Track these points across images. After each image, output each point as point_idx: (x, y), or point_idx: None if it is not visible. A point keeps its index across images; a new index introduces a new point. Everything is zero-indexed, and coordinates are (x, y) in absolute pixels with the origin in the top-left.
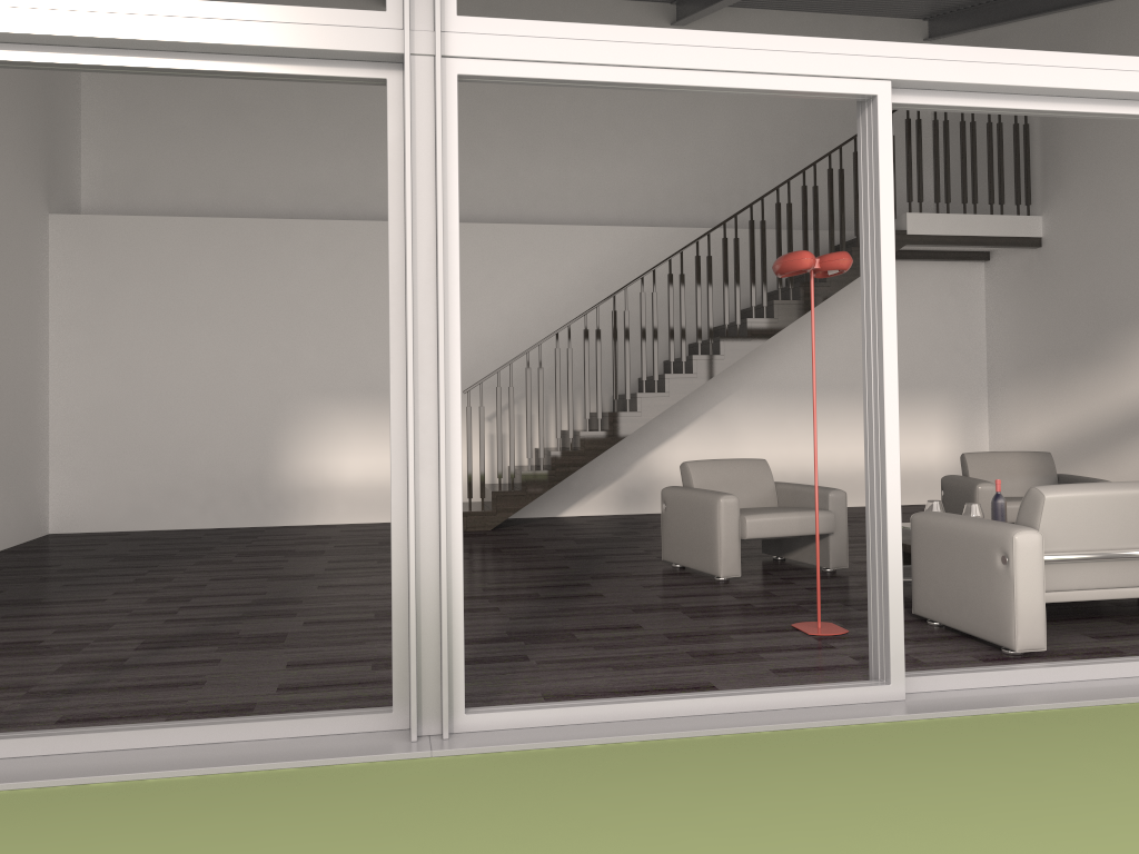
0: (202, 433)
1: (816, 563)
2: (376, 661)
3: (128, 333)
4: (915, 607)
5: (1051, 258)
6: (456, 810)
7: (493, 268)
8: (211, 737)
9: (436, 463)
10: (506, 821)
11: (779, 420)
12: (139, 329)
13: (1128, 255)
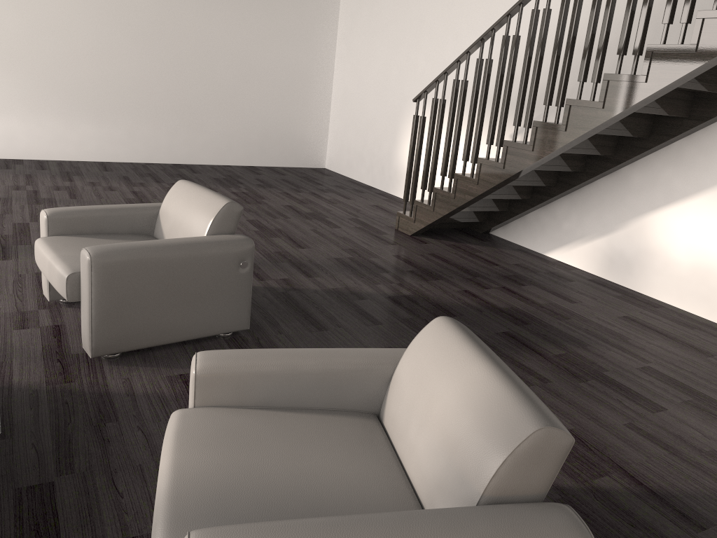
0: (374, 118)
1: None
2: None
3: (357, 44)
4: None
5: None
6: None
7: None
8: None
9: None
10: None
11: None
12: (361, 42)
13: None
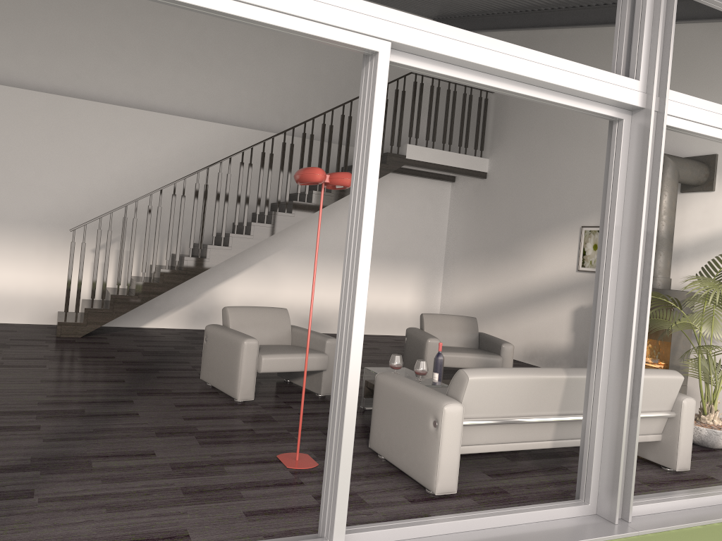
0: None
1: (301, 410)
2: None
3: None
4: (371, 443)
5: (491, 187)
6: None
7: (110, 138)
8: None
9: None
10: None
11: (309, 272)
12: None
13: (536, 192)
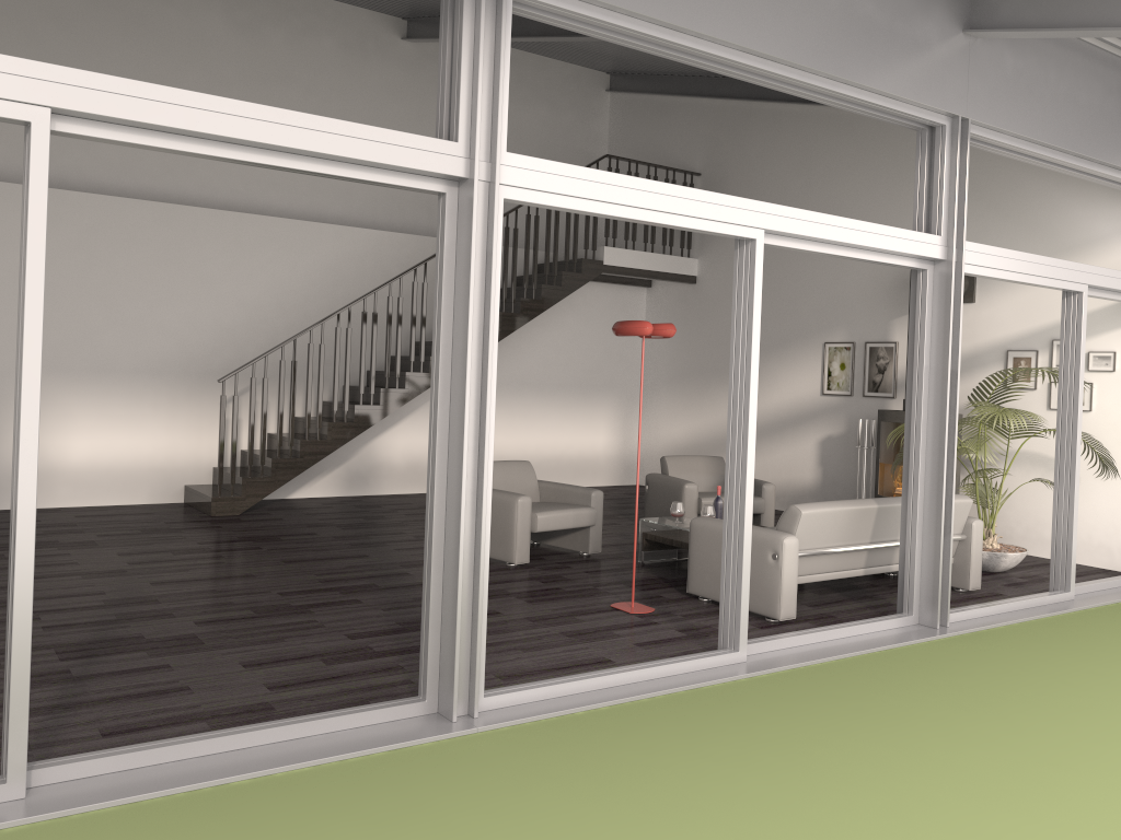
0: None
1: (634, 558)
2: (319, 656)
3: None
4: (691, 588)
5: (703, 294)
6: (545, 767)
7: (236, 256)
8: (292, 735)
9: (474, 504)
10: (588, 771)
11: None
12: None
13: (764, 301)
